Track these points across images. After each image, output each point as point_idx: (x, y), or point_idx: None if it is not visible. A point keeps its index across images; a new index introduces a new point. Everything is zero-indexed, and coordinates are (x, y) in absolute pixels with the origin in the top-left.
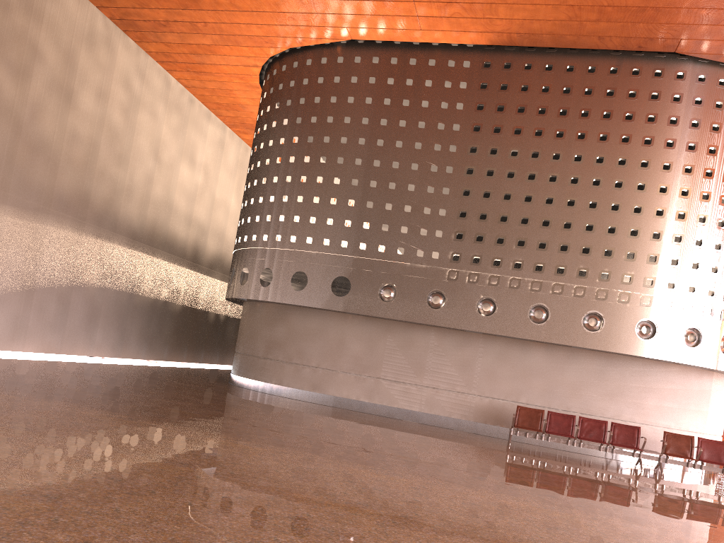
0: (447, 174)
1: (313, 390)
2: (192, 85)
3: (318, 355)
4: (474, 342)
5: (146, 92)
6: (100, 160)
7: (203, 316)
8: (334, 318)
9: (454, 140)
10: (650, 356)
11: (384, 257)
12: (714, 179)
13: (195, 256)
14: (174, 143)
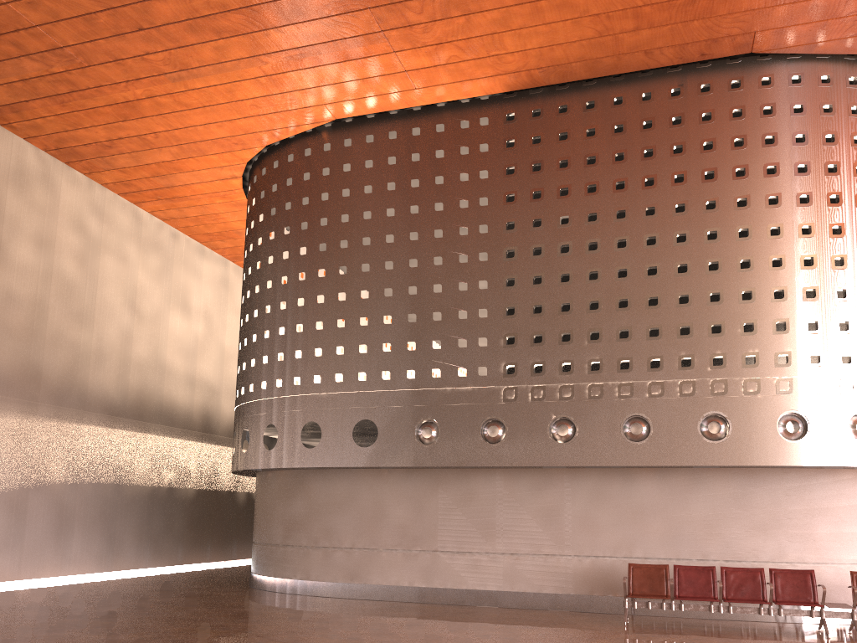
0: (482, 263)
1: (351, 581)
2: (170, 216)
3: (351, 531)
4: (556, 481)
5: (109, 233)
6: (51, 322)
7: (228, 498)
8: (365, 477)
9: (483, 218)
10: (806, 464)
11: (416, 385)
12: (844, 206)
13: (206, 424)
14: (158, 289)
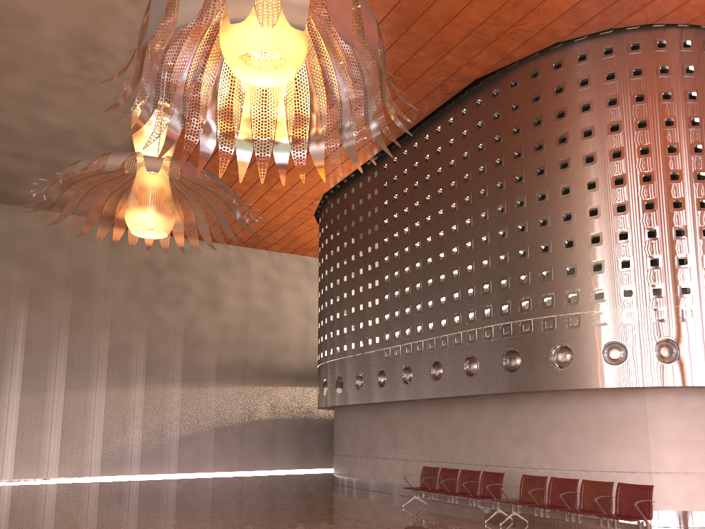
0: (376, 268)
1: (349, 475)
2: None
3: (348, 444)
4: (421, 410)
5: (286, 277)
6: (252, 334)
7: None
8: (352, 411)
9: (376, 238)
10: (519, 390)
11: (354, 352)
12: (547, 175)
13: None
14: None
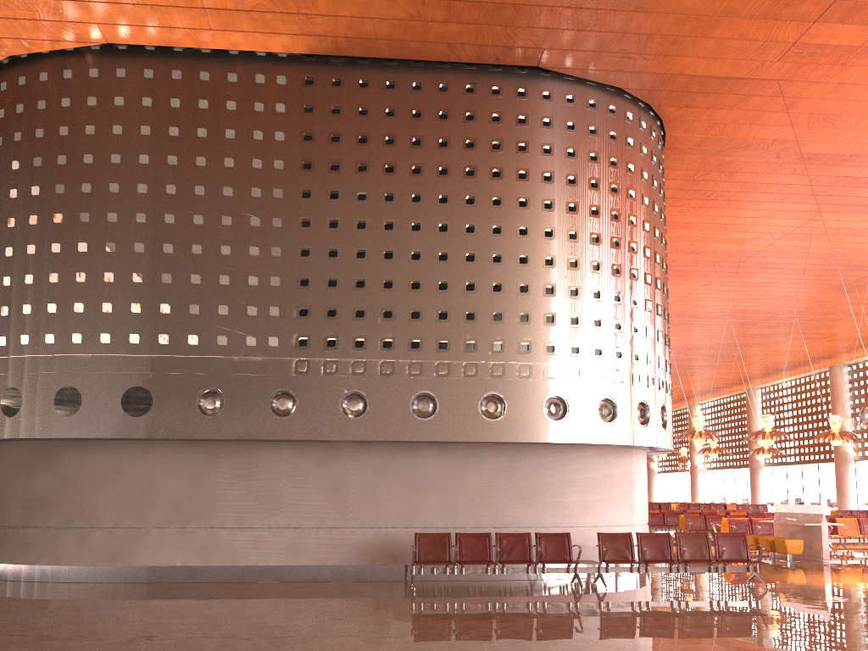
0: (276, 229)
1: (112, 563)
2: None
3: (114, 508)
4: (343, 455)
5: None
6: None
7: None
8: (132, 450)
9: (278, 182)
10: (565, 441)
11: (198, 352)
12: (601, 218)
13: None
14: None
